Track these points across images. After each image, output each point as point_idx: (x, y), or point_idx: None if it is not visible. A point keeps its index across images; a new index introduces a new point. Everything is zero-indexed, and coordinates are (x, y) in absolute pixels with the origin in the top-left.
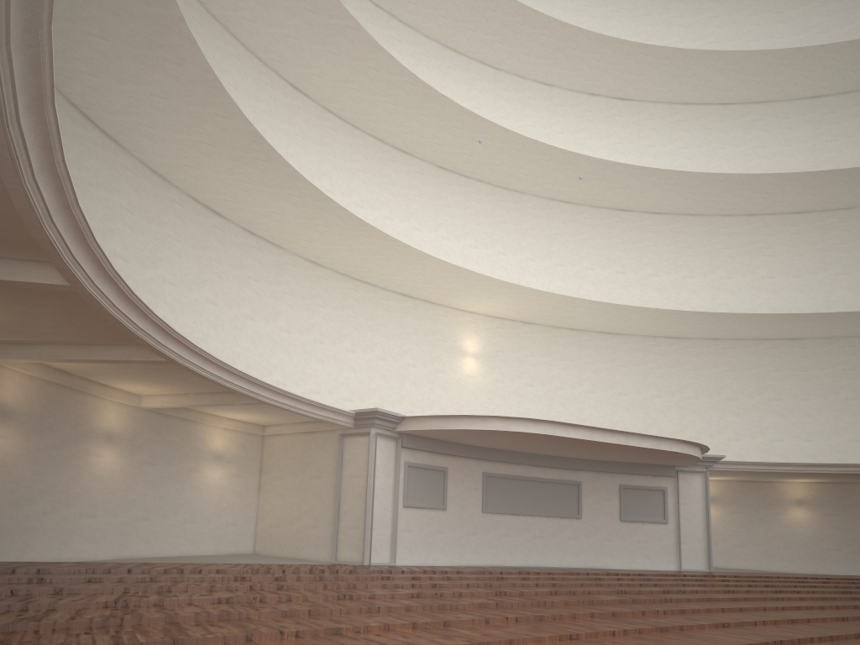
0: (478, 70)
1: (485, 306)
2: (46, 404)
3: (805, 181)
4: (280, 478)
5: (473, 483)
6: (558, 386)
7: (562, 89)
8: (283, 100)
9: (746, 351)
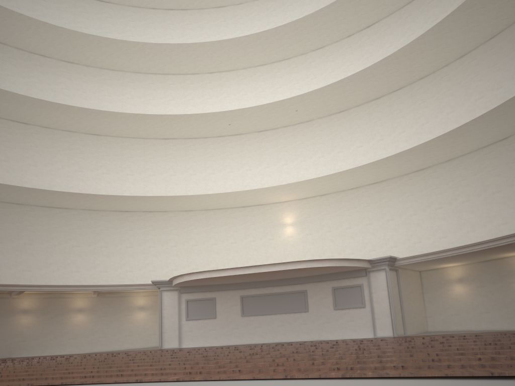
0: (277, 67)
1: (285, 197)
2: (45, 304)
3: (451, 26)
4: None
5: (234, 302)
6: (347, 227)
7: (330, 44)
8: (160, 147)
9: (471, 161)
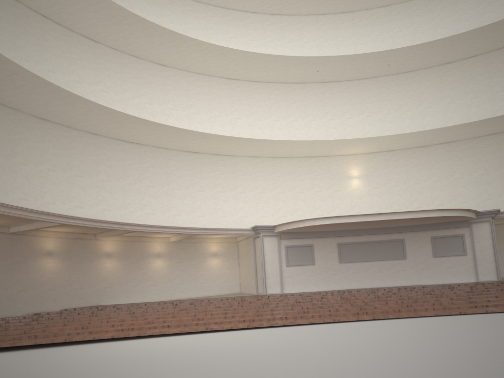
0: (340, 18)
1: (356, 150)
2: (126, 248)
3: None
4: (243, 259)
5: (331, 249)
6: (415, 182)
7: (397, 4)
8: (224, 87)
9: None
